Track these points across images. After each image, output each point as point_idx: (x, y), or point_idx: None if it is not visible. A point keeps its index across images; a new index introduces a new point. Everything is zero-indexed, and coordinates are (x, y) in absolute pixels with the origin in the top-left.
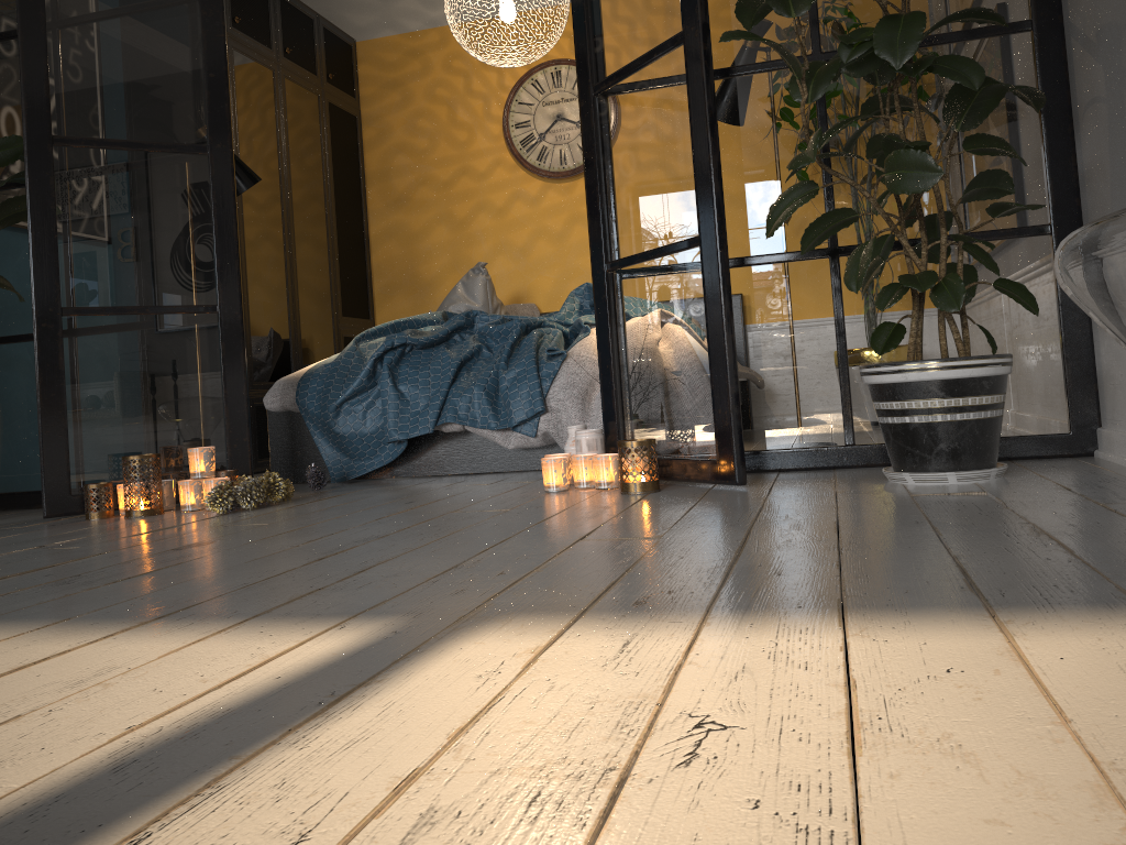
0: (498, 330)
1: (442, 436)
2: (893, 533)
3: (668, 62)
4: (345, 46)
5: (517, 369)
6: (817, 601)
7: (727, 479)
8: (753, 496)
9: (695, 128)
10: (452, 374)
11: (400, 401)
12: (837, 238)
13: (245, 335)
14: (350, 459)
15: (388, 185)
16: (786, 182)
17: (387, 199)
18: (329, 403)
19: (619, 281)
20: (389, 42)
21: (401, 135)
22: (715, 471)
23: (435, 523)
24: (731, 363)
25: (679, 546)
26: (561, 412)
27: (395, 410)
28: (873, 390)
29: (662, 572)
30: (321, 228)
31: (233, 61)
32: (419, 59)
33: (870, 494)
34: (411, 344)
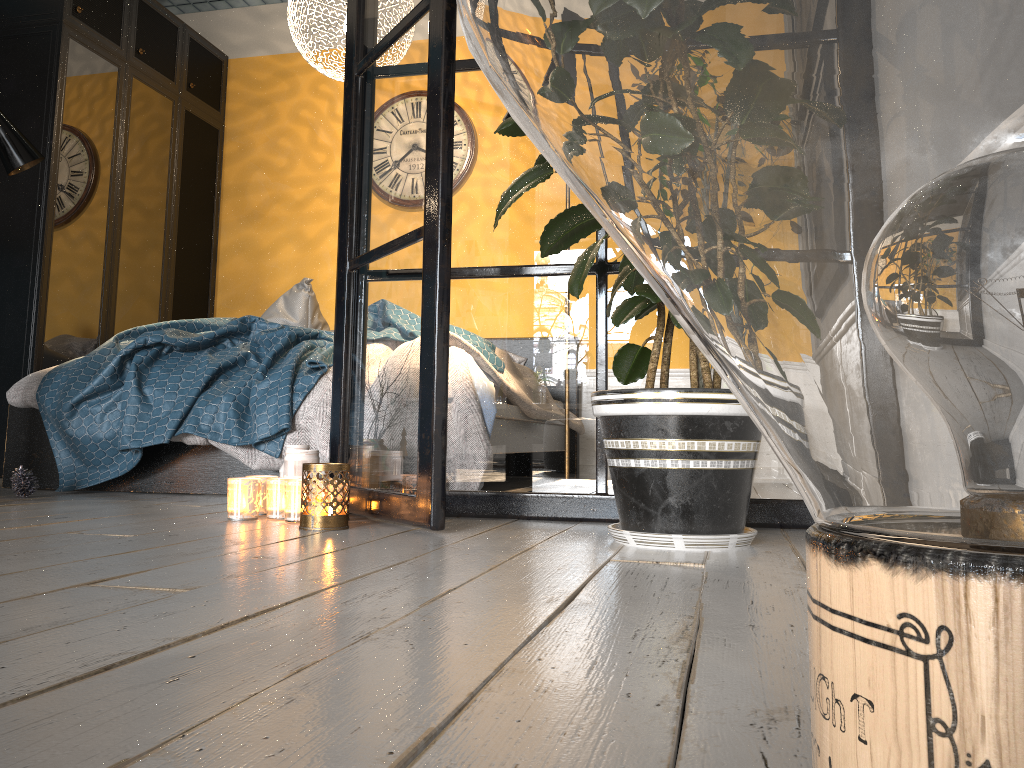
0: (269, 338)
1: (189, 449)
2: (490, 615)
3: (417, 29)
4: (215, 60)
5: (271, 380)
6: (76, 761)
7: (423, 520)
8: (431, 545)
9: (431, 99)
10: (204, 380)
11: (141, 405)
12: (606, 252)
13: (38, 328)
14: (85, 466)
15: (243, 200)
16: (557, 185)
17: (240, 214)
18: (65, 400)
19: (358, 280)
20: (261, 61)
21: (262, 152)
22: (414, 510)
23: (5, 544)
24: (440, 378)
25: (171, 607)
26: (310, 431)
27: (133, 415)
28: (601, 423)
29: (21, 655)
30: (157, 232)
31: (68, 48)
32: (288, 81)
33: (563, 554)
34: (170, 345)
